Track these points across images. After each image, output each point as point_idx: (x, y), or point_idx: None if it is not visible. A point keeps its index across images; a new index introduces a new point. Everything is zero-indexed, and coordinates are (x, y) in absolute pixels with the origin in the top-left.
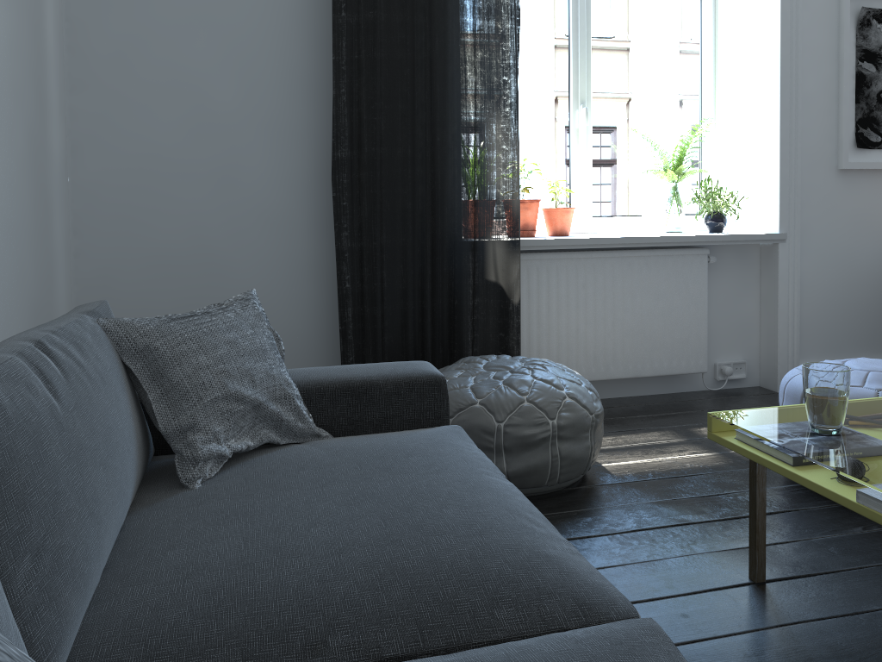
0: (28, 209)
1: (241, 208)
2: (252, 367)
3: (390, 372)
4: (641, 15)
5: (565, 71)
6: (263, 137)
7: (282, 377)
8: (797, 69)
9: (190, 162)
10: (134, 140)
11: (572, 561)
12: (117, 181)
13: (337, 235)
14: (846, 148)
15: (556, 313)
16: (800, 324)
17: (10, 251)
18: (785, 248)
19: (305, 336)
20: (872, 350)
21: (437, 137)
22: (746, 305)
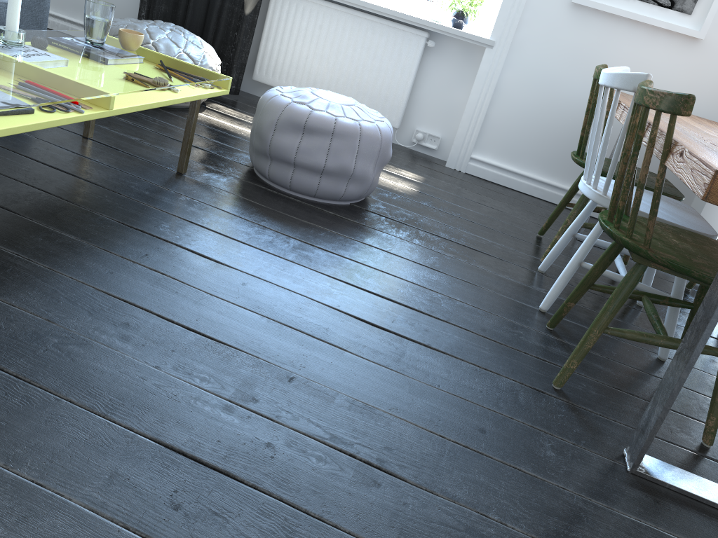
0: None
1: None
2: None
3: None
4: None
5: None
6: None
7: None
8: None
9: None
10: None
11: None
12: None
13: None
14: None
15: (295, 40)
16: (487, 123)
17: None
18: (491, 54)
19: None
20: (548, 171)
21: None
22: (457, 94)
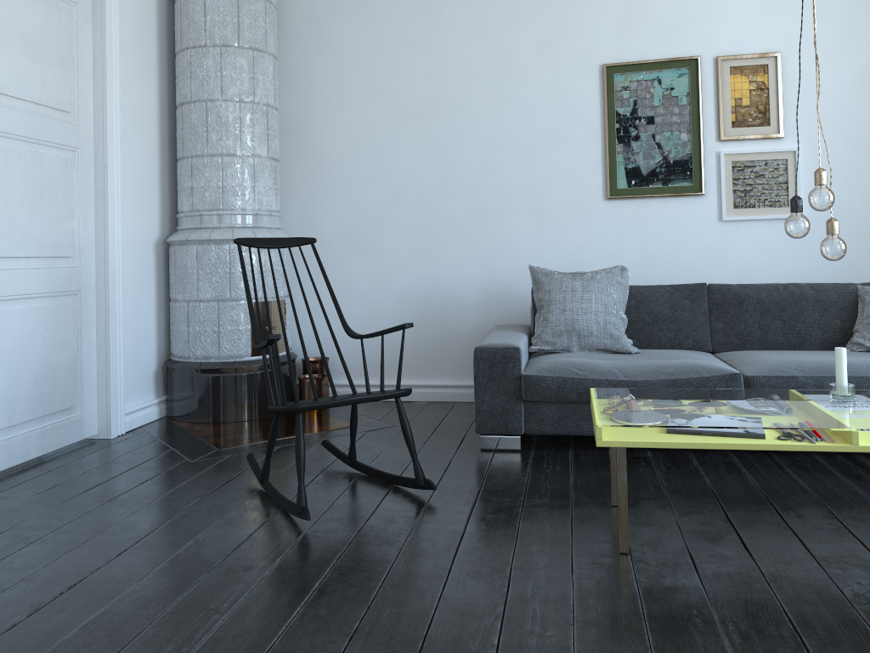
0: None
1: None
2: None
3: None
4: None
5: None
6: None
7: None
8: None
9: None
10: None
11: (779, 371)
12: None
13: None
14: None
15: None
16: None
17: None
18: None
19: None
20: None
21: None
22: None
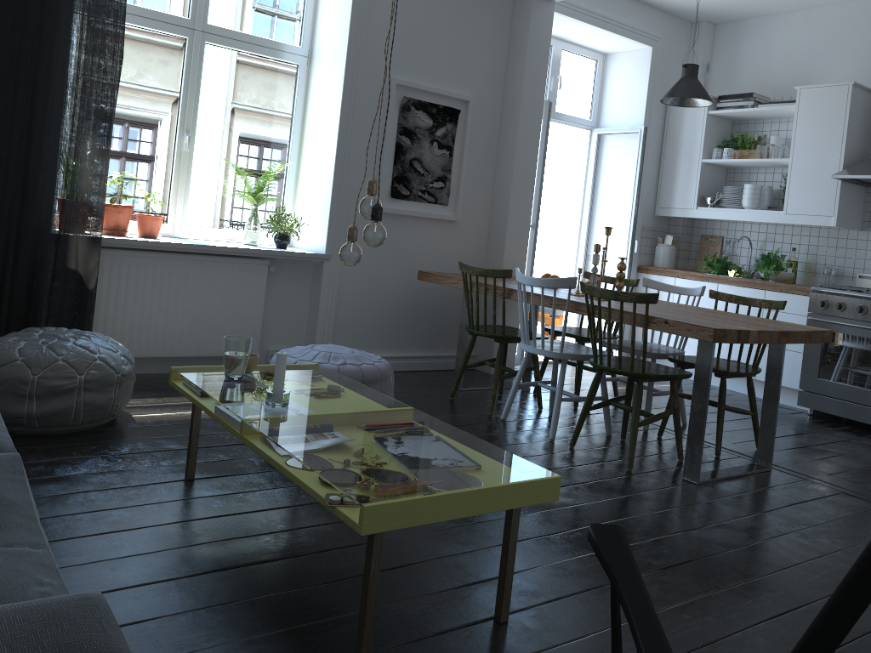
0: None
1: None
2: None
3: None
4: (247, 69)
5: (175, 103)
6: None
7: None
8: (351, 133)
9: None
10: None
11: None
12: None
13: None
14: (382, 197)
15: (133, 300)
16: (336, 324)
17: None
18: (329, 266)
19: None
20: (388, 346)
21: (33, 144)
22: (298, 306)
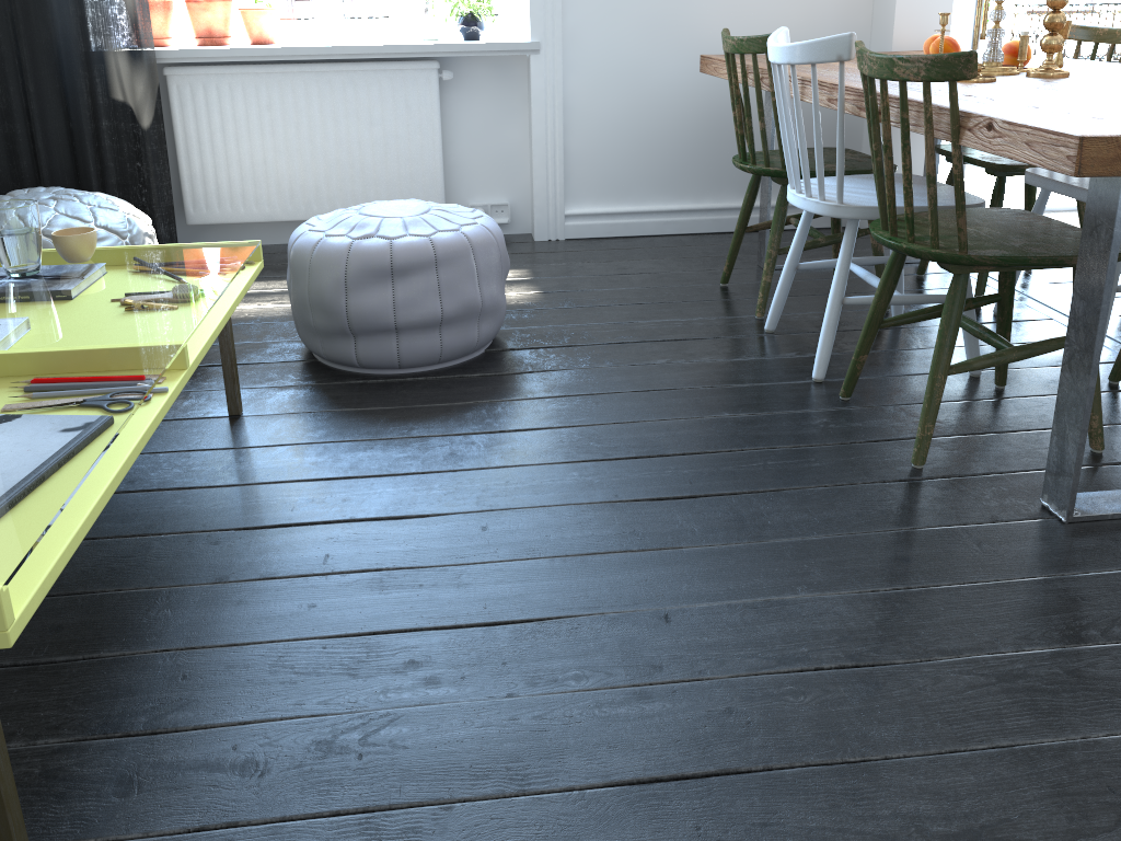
0: None
1: None
2: None
3: None
4: None
5: None
6: None
7: None
8: None
9: None
10: None
11: None
12: None
13: None
14: None
15: (236, 140)
16: (569, 159)
17: None
18: (541, 62)
19: None
20: (673, 193)
21: None
22: (510, 134)
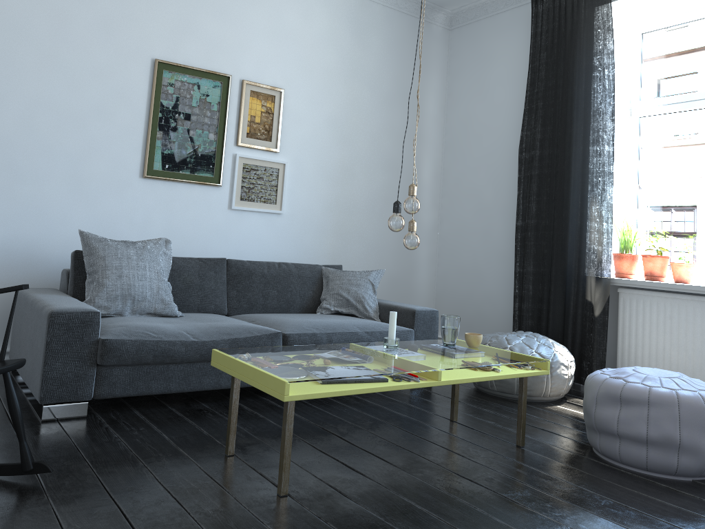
0: (392, 241)
1: (490, 248)
2: (350, 288)
3: (406, 306)
4: None
5: None
6: (500, 215)
7: (361, 295)
8: None
9: (474, 227)
10: (458, 217)
11: (304, 329)
12: (451, 234)
13: (514, 264)
14: None
15: (649, 333)
16: None
17: (374, 254)
18: None
19: (510, 316)
20: None
21: (562, 214)
22: None
